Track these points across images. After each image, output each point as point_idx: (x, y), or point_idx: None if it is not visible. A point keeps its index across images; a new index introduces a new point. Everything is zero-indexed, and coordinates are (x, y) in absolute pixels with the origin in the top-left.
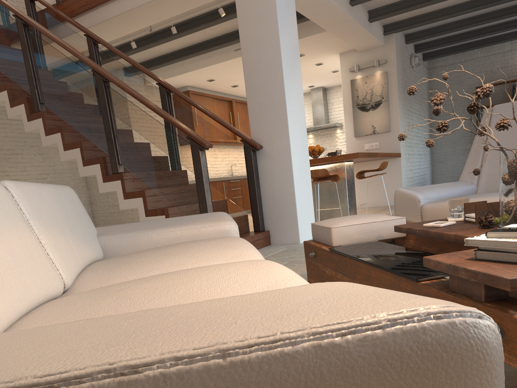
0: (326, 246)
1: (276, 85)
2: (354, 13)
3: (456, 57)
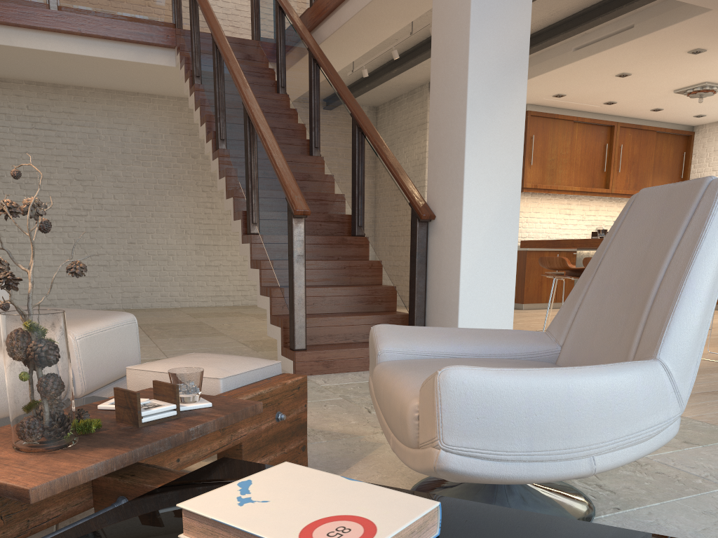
0: None
1: (458, 121)
2: None
3: None
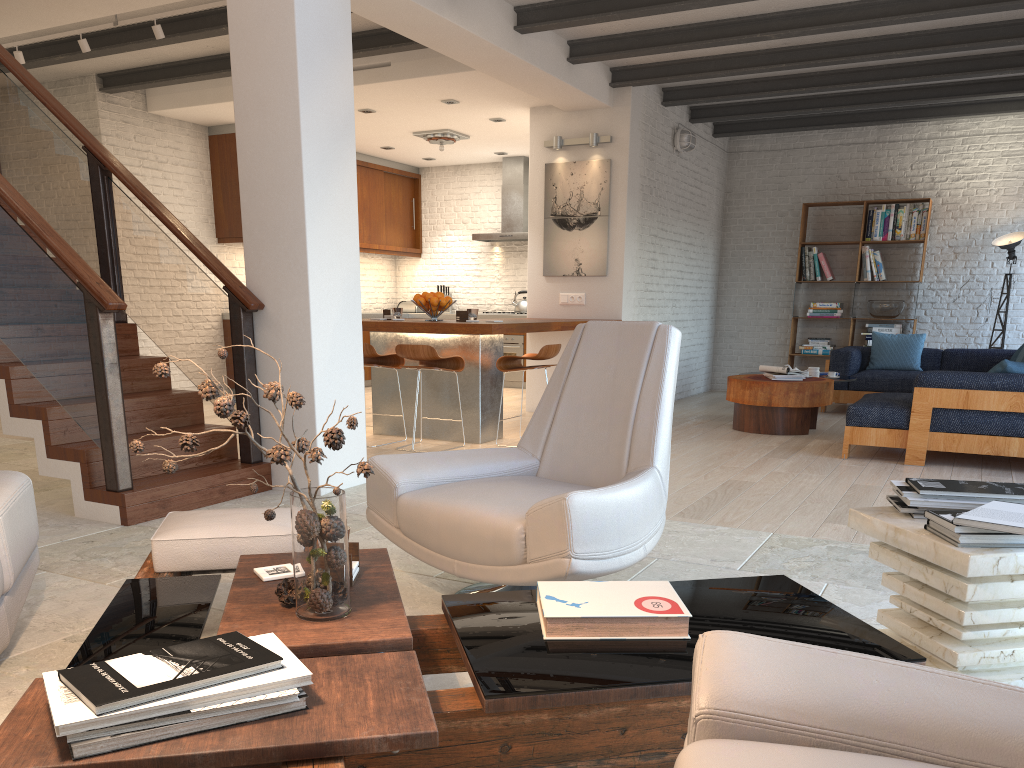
0: (150, 568)
1: (292, 194)
2: (527, 48)
3: (779, 137)
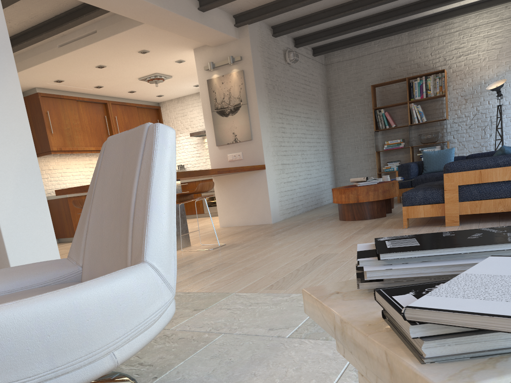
0: None
1: None
2: (164, 0)
3: (352, 51)
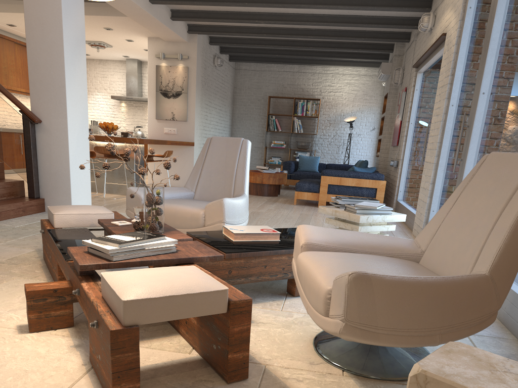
0: (50, 227)
1: (58, 68)
2: (154, 11)
3: (257, 65)
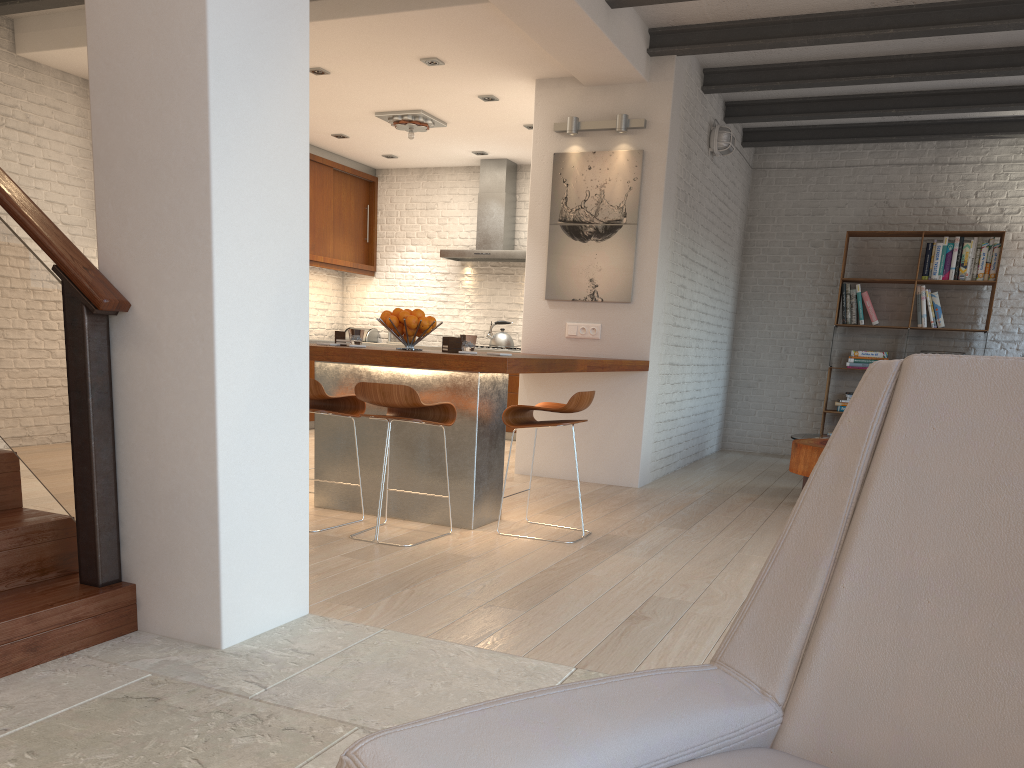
0: None
1: (185, 96)
2: None
3: (816, 153)
